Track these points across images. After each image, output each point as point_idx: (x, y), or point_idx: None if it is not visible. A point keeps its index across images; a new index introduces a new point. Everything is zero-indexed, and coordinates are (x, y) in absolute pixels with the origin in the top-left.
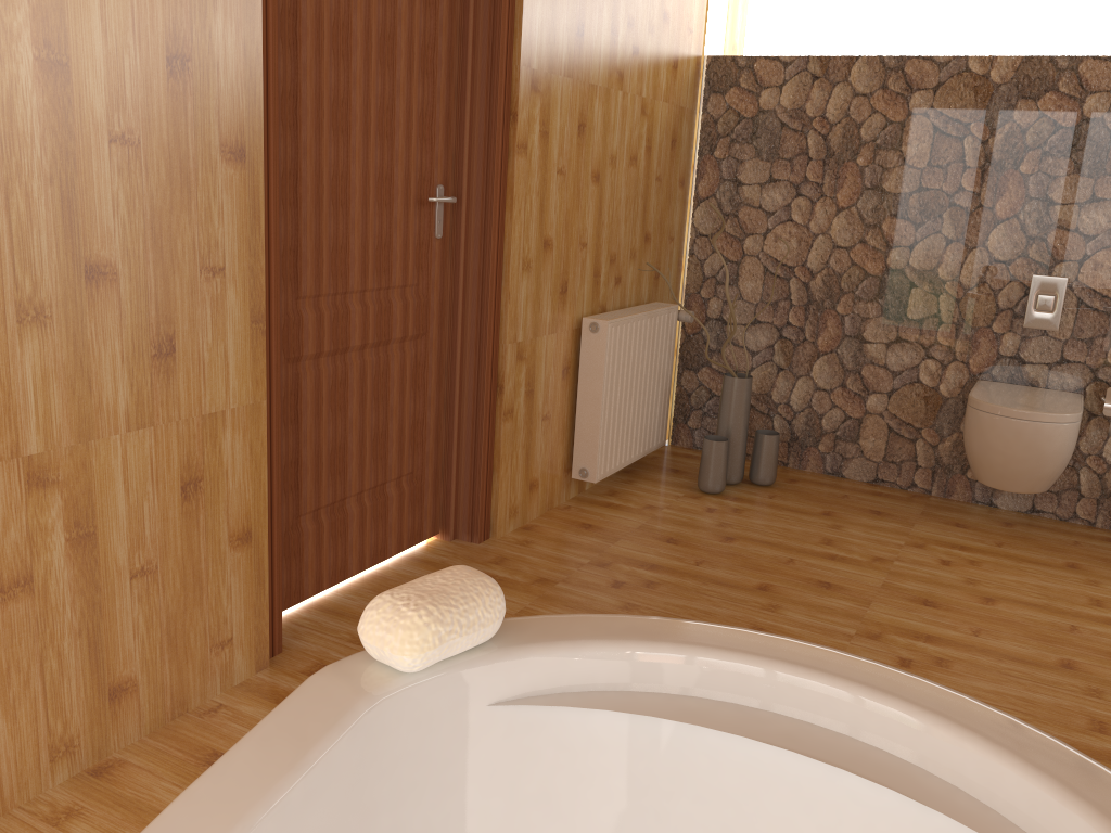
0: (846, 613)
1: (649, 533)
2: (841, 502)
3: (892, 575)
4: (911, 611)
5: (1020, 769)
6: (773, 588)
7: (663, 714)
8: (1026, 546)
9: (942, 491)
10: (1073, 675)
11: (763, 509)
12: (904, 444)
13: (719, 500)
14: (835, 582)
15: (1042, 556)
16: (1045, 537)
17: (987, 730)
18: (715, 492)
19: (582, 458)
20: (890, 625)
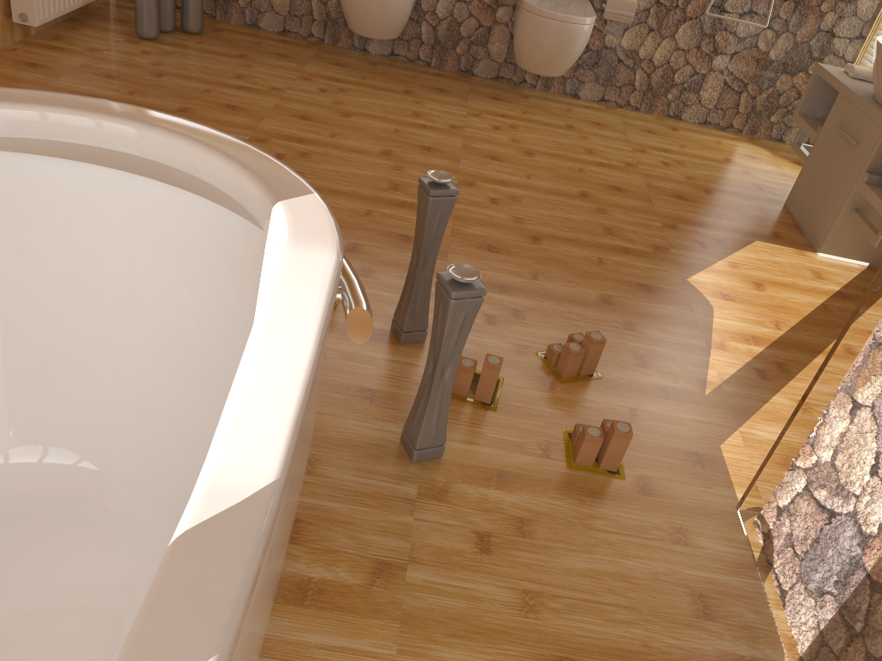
0: (244, 126)
1: (90, 70)
2: (255, 48)
3: (283, 100)
4: (292, 123)
5: (222, 159)
6: (190, 110)
7: (4, 149)
8: (382, 79)
9: (331, 40)
10: (388, 158)
11: (191, 52)
12: (303, 1)
13: (155, 45)
14: (240, 106)
15: (390, 86)
16: (396, 73)
17: (210, 142)
18: (151, 39)
19: (19, 3)
20: (274, 133)
